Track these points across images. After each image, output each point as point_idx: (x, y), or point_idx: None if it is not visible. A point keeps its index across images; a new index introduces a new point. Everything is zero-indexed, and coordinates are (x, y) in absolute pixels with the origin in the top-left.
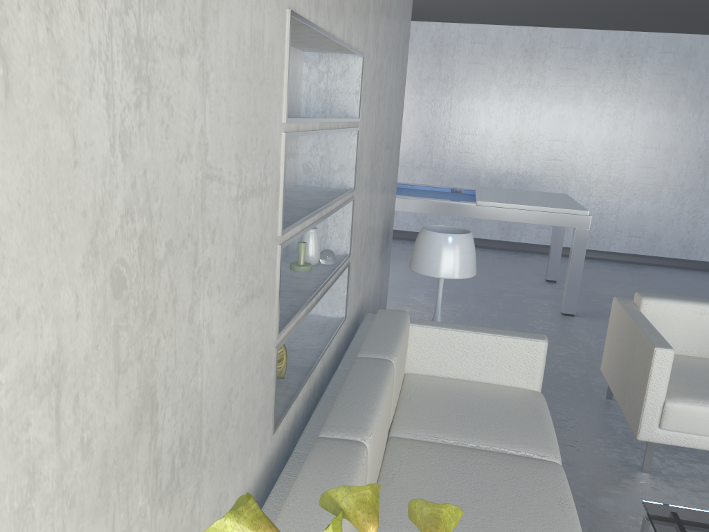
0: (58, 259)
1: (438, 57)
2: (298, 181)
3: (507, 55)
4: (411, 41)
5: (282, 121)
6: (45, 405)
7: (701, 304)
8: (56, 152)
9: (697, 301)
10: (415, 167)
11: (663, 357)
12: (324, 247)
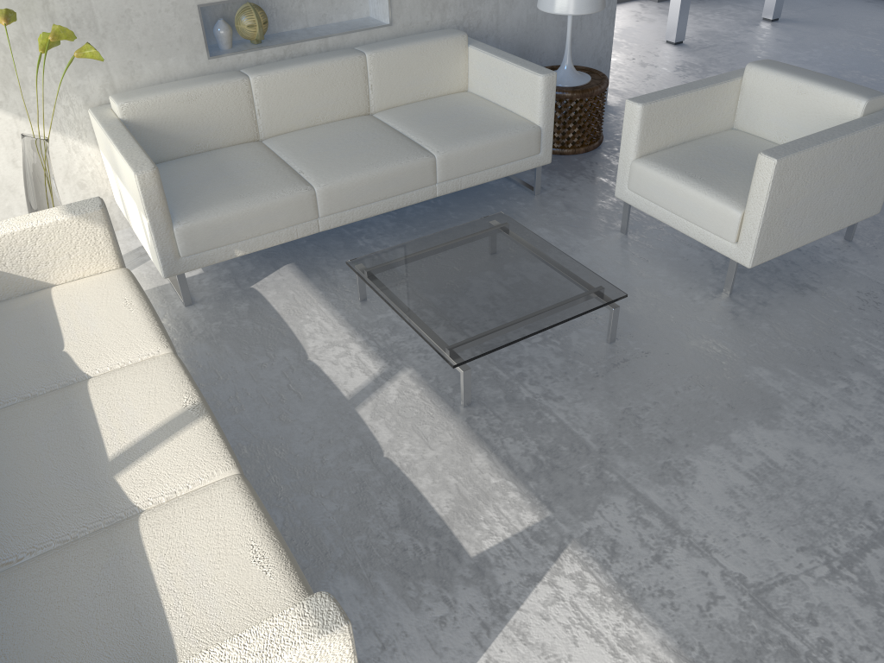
0: None
1: None
2: None
3: None
4: None
5: None
6: None
7: (800, 80)
8: None
9: (802, 77)
10: None
11: (630, 111)
12: None
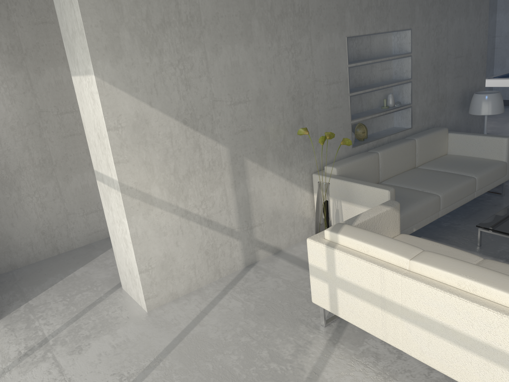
0: (282, 94)
1: None
2: (392, 78)
3: None
4: None
5: (346, 64)
6: (281, 113)
7: None
8: (281, 80)
9: None
10: None
11: None
12: (402, 101)
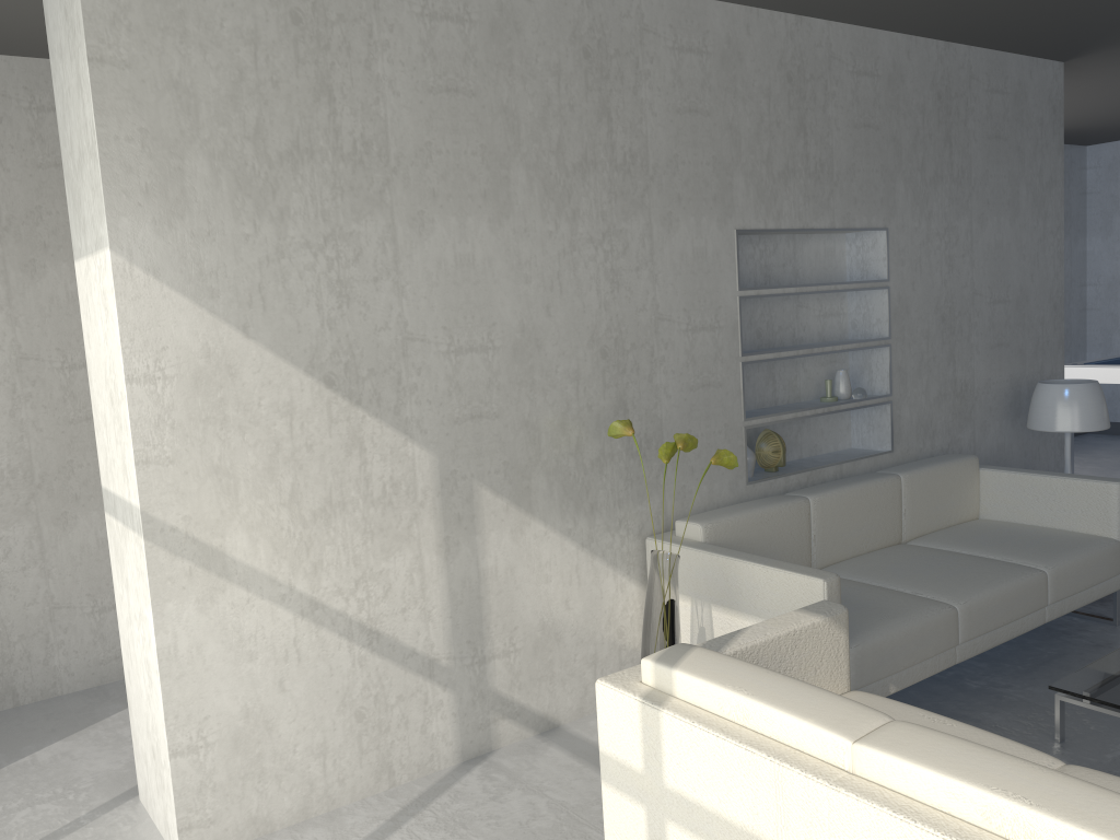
0: (577, 340)
1: None
2: (848, 336)
3: None
4: None
5: (734, 290)
6: (572, 384)
7: None
8: (576, 308)
9: None
10: None
11: None
12: (870, 389)
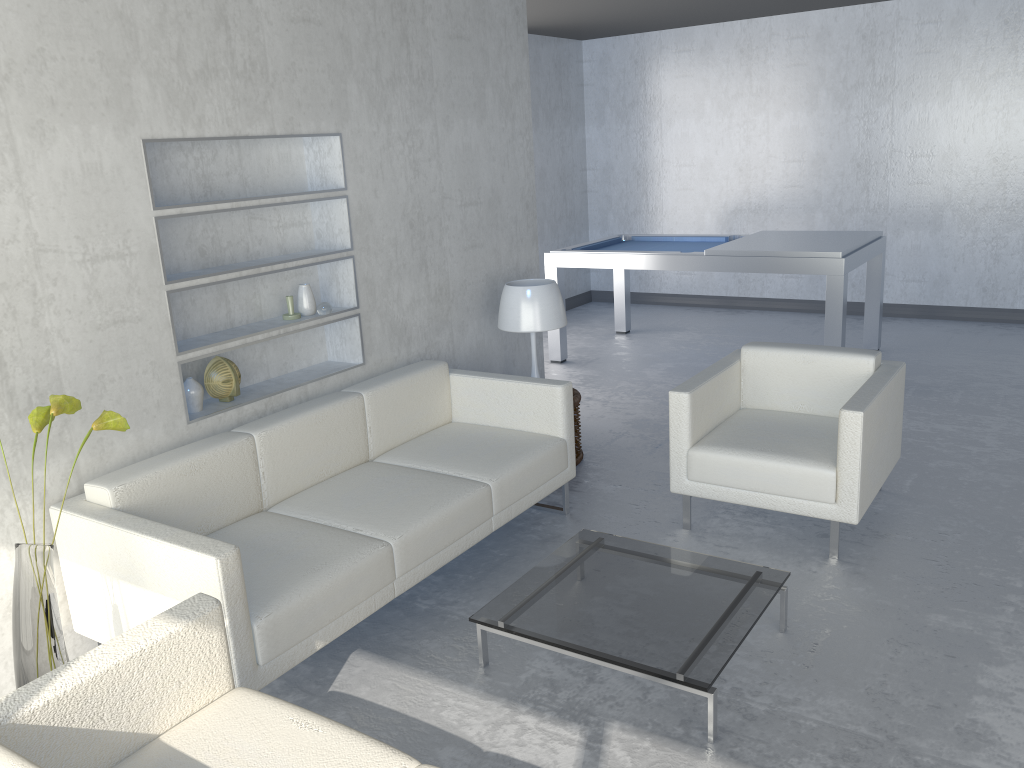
0: None
1: (747, 65)
2: (314, 246)
3: (838, 48)
4: (711, 50)
5: (148, 210)
6: None
7: (803, 351)
8: None
9: (802, 348)
10: (729, 212)
11: (677, 401)
12: (340, 302)
